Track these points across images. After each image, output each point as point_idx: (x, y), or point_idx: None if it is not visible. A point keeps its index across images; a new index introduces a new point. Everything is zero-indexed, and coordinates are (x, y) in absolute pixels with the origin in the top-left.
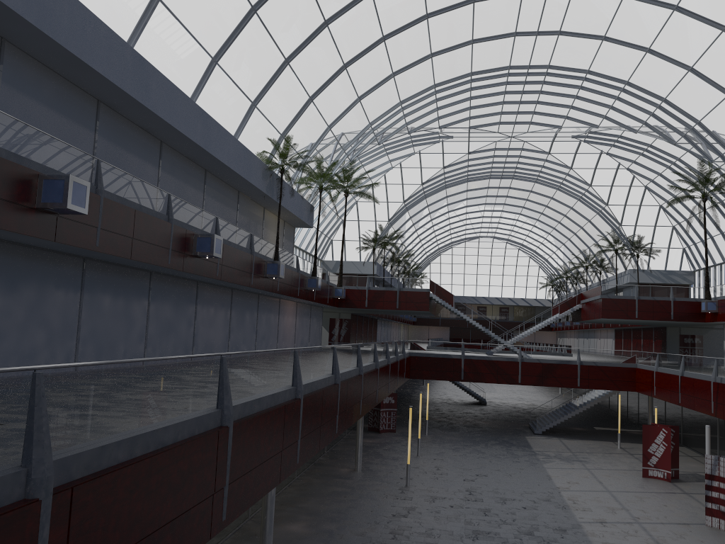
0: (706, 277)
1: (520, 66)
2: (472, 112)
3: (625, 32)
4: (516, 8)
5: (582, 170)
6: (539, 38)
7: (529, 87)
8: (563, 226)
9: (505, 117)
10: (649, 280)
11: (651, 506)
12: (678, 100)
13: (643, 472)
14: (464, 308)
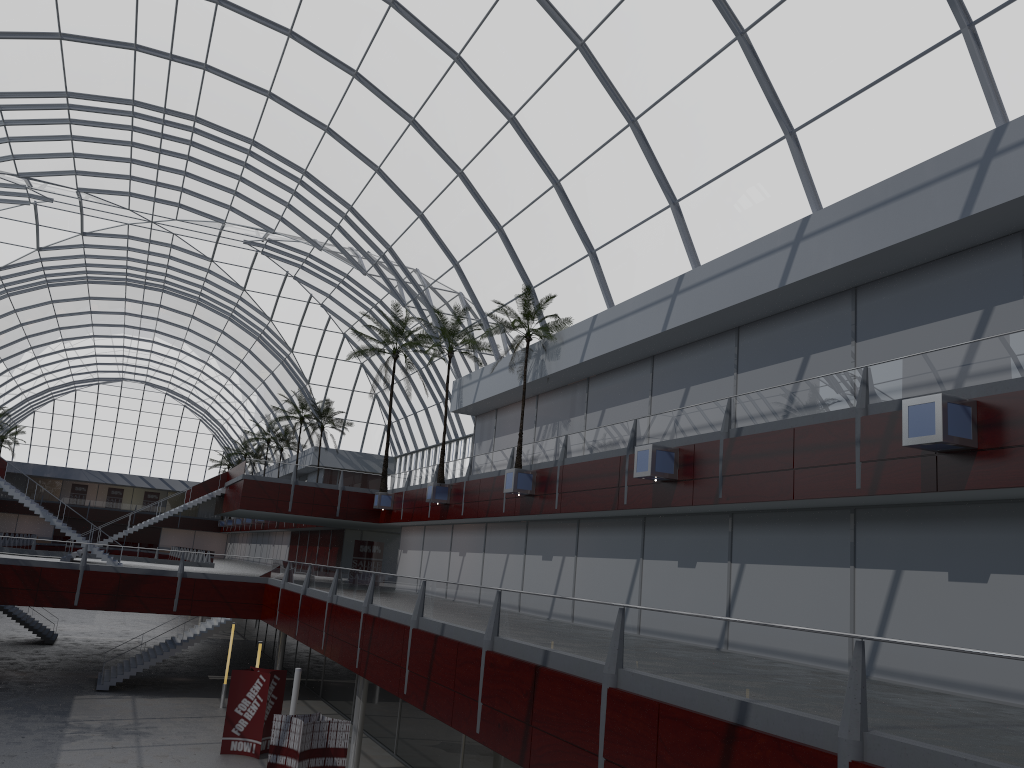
0: (385, 460)
1: (150, 106)
2: (79, 163)
3: (296, 93)
4: (131, 3)
5: (260, 295)
6: (176, 67)
7: (170, 145)
8: (240, 376)
9: (138, 187)
10: (338, 464)
11: None
12: (366, 211)
13: (223, 745)
14: (14, 478)
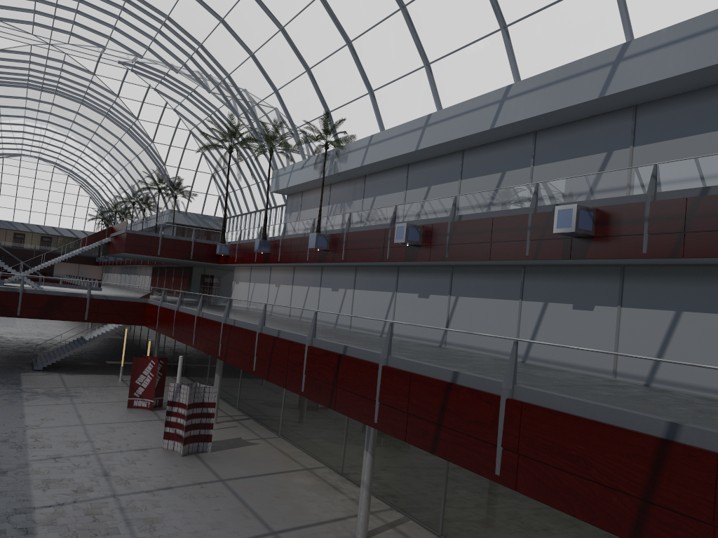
0: (223, 222)
1: None
2: None
3: None
4: None
5: (129, 101)
6: None
7: None
8: (112, 157)
9: (40, 19)
10: (186, 222)
11: (120, 436)
12: (212, 49)
13: (128, 402)
14: None
